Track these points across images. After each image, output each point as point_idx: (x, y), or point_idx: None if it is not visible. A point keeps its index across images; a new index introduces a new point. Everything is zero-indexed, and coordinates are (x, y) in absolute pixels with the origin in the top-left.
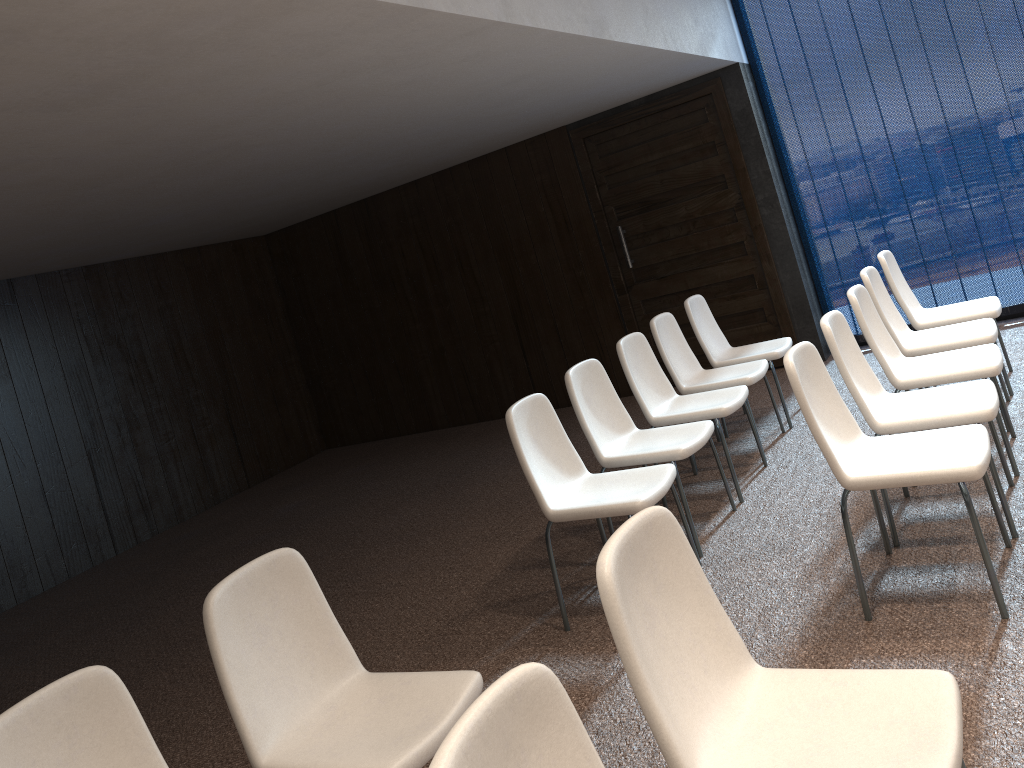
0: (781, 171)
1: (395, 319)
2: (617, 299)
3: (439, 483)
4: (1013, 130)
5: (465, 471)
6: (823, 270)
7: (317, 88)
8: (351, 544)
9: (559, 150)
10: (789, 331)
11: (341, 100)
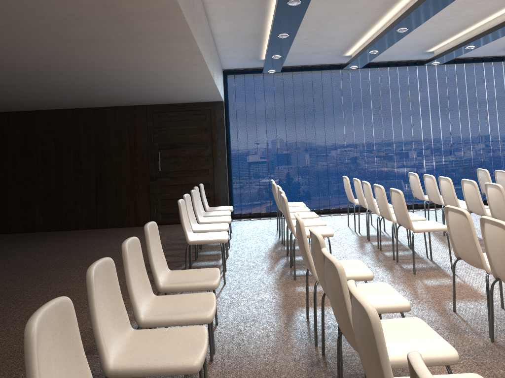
0: (226, 146)
1: (27, 173)
2: (149, 183)
3: (63, 250)
4: (306, 150)
5: (75, 246)
6: (234, 186)
7: (129, 64)
8: (32, 268)
9: (140, 114)
10: None
11: (124, 70)
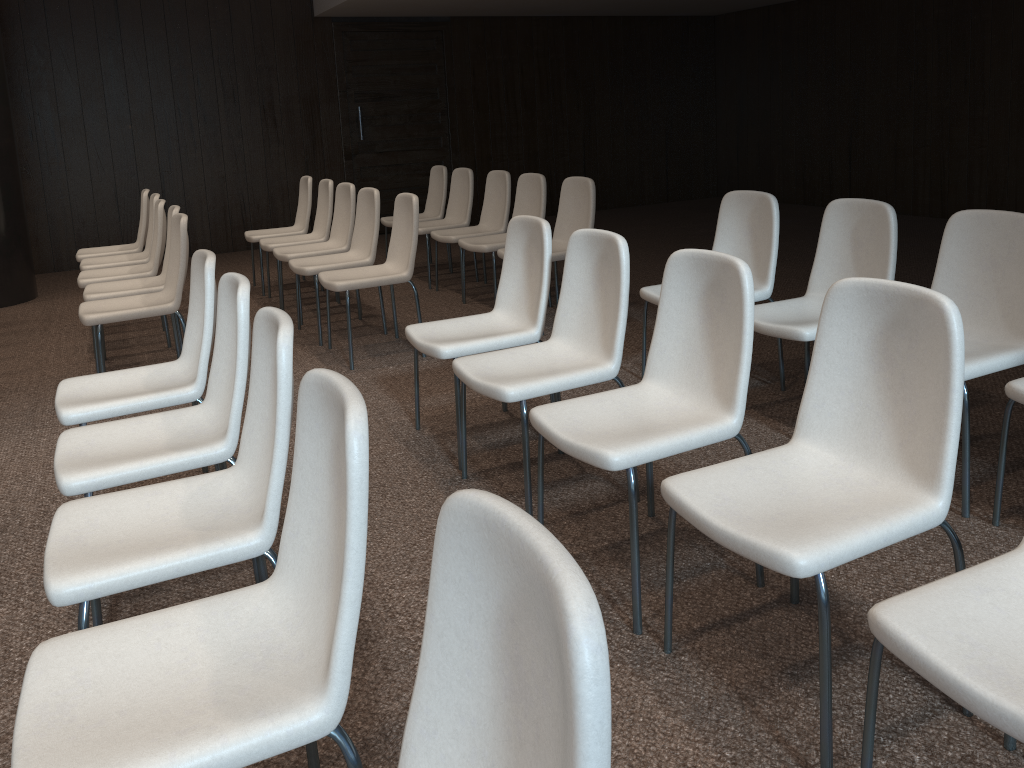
0: None
1: None
2: None
3: None
4: None
5: None
6: None
7: None
8: None
9: None
10: None
11: None
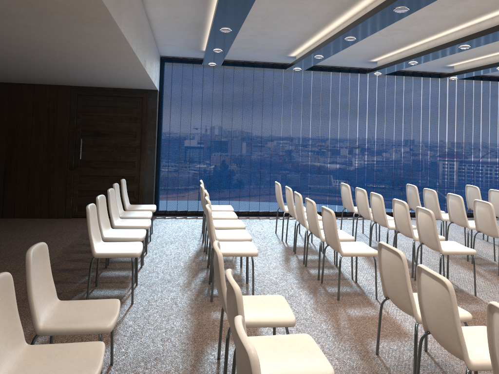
0: (157, 137)
1: None
2: (67, 171)
3: None
4: (240, 149)
5: None
6: (161, 181)
7: (41, 43)
8: None
9: (63, 95)
10: (142, 203)
11: (36, 49)
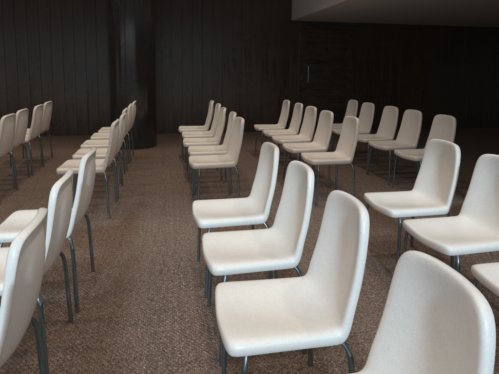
0: None
1: None
2: None
3: None
4: None
5: None
6: None
7: None
8: None
9: None
10: None
11: None
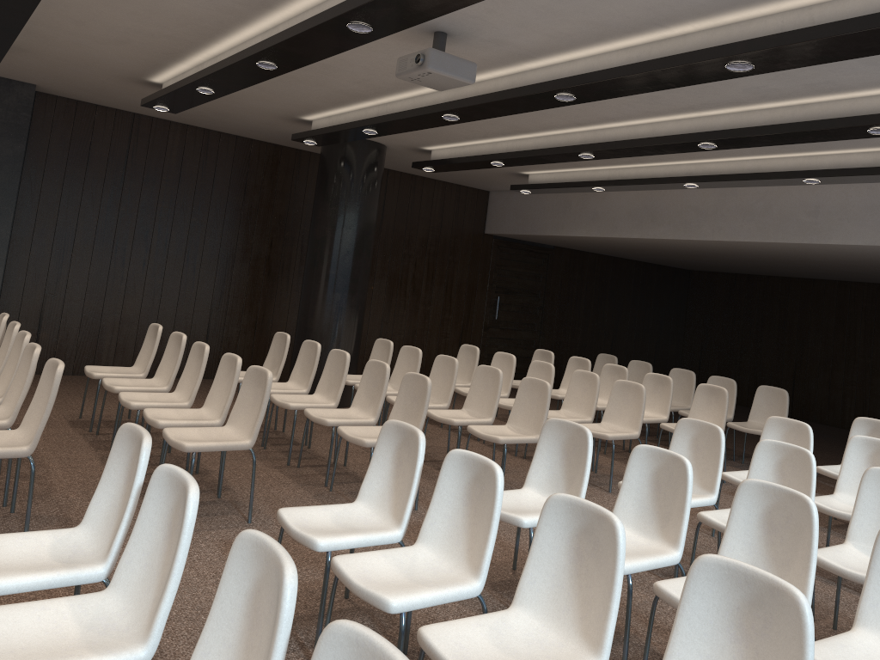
0: None
1: None
2: None
3: None
4: None
5: None
6: None
7: None
8: None
9: None
10: None
11: None
